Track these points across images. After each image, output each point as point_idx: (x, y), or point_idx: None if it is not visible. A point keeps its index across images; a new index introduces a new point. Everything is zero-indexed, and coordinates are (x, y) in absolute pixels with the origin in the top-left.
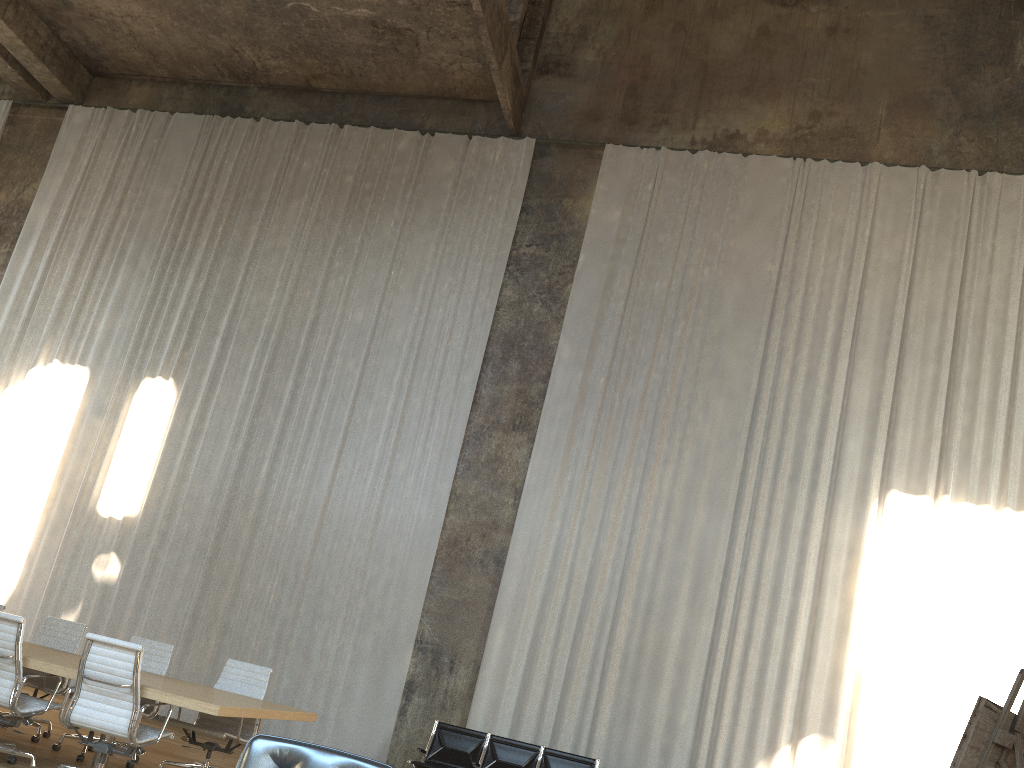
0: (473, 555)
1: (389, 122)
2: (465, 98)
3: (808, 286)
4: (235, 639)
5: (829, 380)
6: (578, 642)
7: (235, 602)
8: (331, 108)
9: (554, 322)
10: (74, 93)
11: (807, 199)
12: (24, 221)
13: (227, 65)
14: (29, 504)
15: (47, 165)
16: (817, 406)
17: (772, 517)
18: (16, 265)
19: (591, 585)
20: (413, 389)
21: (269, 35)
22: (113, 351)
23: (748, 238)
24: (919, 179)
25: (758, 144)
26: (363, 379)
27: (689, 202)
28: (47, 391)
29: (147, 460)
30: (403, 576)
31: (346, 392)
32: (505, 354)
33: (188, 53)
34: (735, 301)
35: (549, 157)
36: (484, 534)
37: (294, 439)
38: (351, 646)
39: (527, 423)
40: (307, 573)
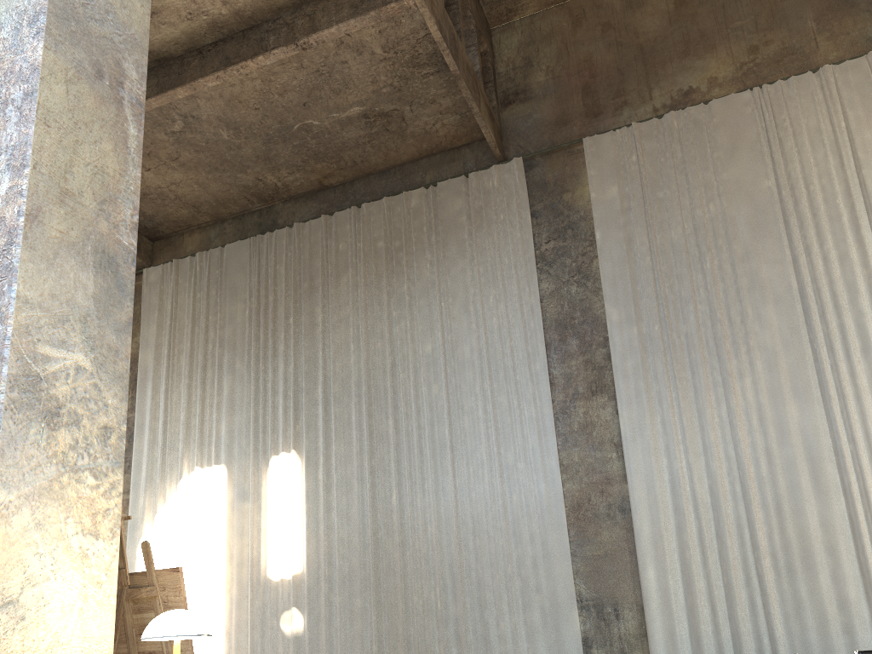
0: (598, 511)
1: (395, 189)
2: (450, 148)
3: (808, 186)
4: (420, 648)
5: (862, 256)
6: (726, 556)
7: (409, 617)
8: (345, 196)
9: (593, 295)
10: (144, 259)
11: (777, 117)
12: (136, 369)
13: (255, 193)
14: (213, 590)
15: (141, 320)
16: (861, 282)
17: (860, 390)
18: (142, 404)
19: (717, 503)
20: (495, 391)
21: (284, 157)
22: (239, 445)
23: (737, 167)
24: (871, 64)
25: (712, 90)
26: (450, 397)
27: (673, 157)
28: (198, 494)
29: (296, 522)
30: (545, 549)
31: (439, 412)
32: (561, 335)
33: (223, 196)
34: (748, 221)
35: (537, 167)
36: (601, 491)
37: (410, 465)
38: (522, 623)
39: (603, 385)
40: (462, 573)
